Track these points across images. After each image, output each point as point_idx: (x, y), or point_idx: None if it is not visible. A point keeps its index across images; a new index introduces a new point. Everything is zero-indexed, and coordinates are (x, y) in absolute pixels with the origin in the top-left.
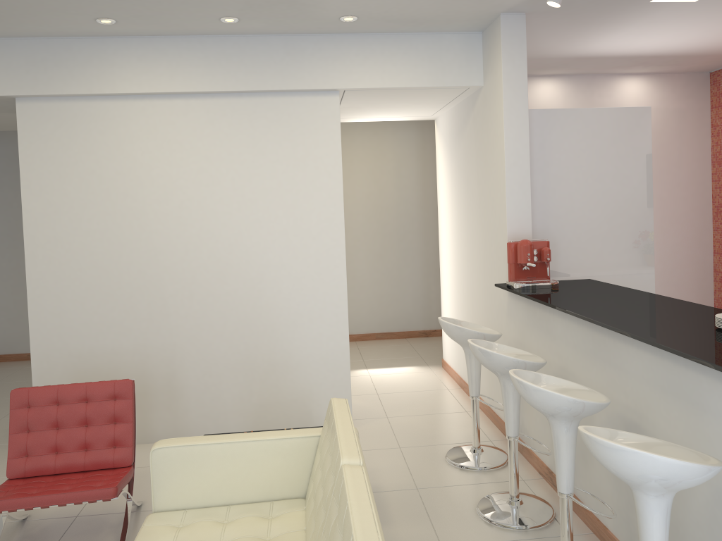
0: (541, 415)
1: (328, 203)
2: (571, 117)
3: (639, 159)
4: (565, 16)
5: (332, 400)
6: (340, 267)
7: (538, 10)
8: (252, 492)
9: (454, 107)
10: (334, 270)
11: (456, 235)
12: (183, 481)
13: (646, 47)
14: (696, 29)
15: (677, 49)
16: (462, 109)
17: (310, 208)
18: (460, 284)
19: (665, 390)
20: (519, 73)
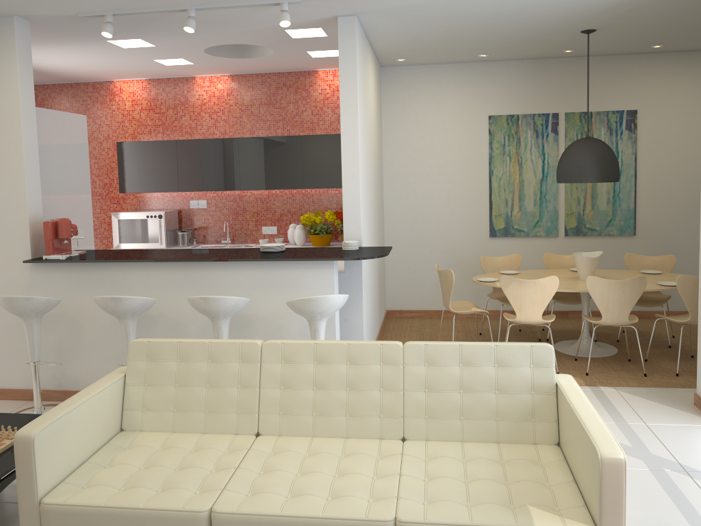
0: (103, 354)
1: None
2: (47, 117)
3: (83, 155)
4: (45, 31)
5: (140, 340)
6: None
7: (41, 22)
8: (95, 442)
9: None
10: None
11: None
12: (57, 455)
13: (34, 61)
14: (87, 60)
15: (46, 67)
16: None
17: None
18: None
19: (265, 286)
20: (29, 73)
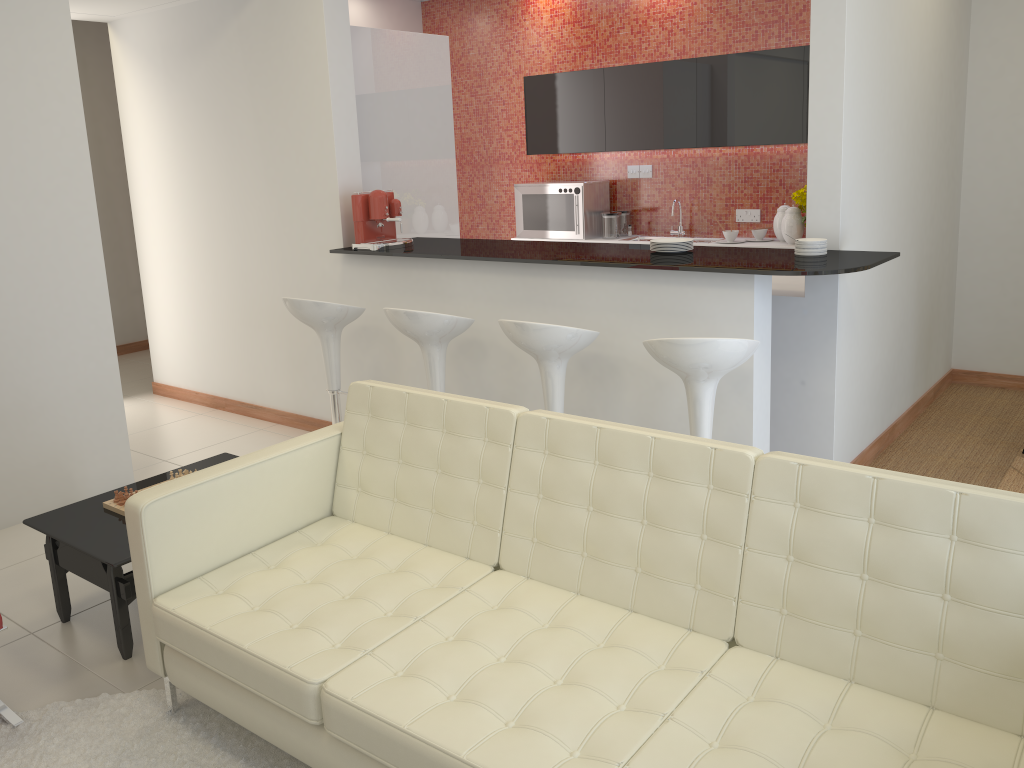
0: None
1: (65, 144)
2: (380, 41)
3: (442, 98)
4: None
5: (363, 383)
6: (93, 246)
7: None
8: (274, 526)
9: (176, 7)
10: (85, 251)
11: (191, 198)
12: (191, 539)
13: None
14: None
15: None
16: (205, 13)
17: (36, 152)
18: (205, 266)
19: (639, 312)
20: None
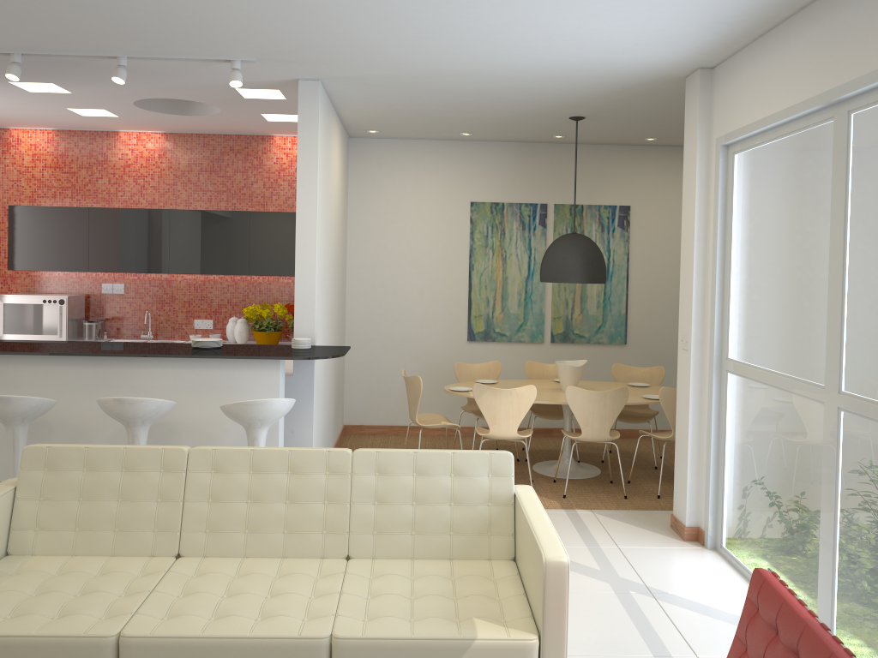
0: None
1: None
2: None
3: None
4: None
5: (38, 445)
6: None
7: None
8: None
9: None
10: None
11: None
12: None
13: None
14: None
15: None
16: None
17: None
18: None
19: (195, 388)
20: None
